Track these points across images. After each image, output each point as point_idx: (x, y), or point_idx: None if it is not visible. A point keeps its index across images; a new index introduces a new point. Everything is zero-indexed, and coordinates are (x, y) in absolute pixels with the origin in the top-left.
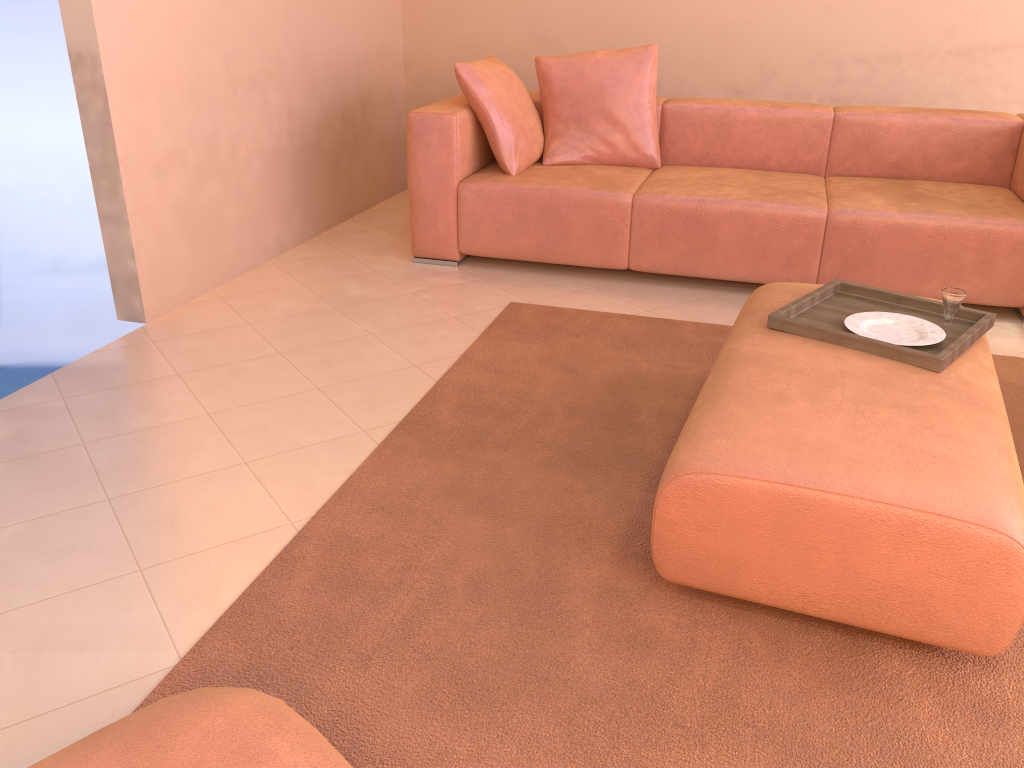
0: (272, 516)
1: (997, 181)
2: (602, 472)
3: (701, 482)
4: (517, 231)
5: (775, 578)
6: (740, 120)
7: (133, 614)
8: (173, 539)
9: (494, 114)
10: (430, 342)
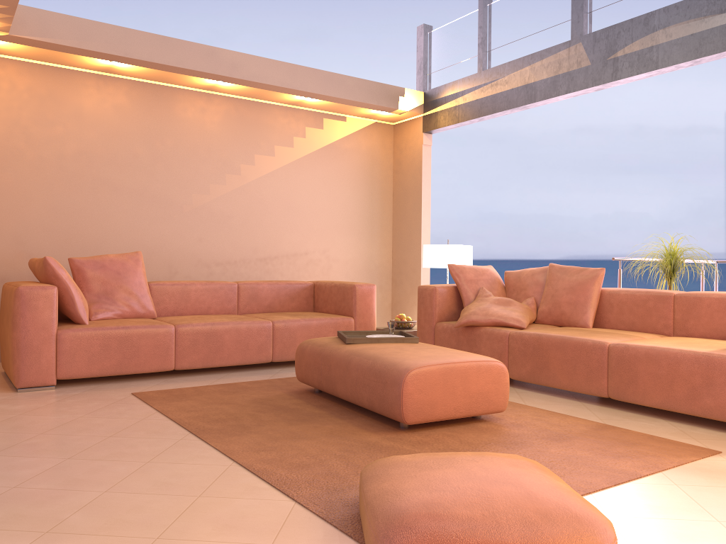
0: (214, 467)
1: (309, 309)
2: (316, 420)
3: (418, 371)
4: (103, 356)
5: (445, 405)
6: (193, 289)
7: (236, 503)
8: (186, 486)
9: (73, 287)
10: (127, 411)
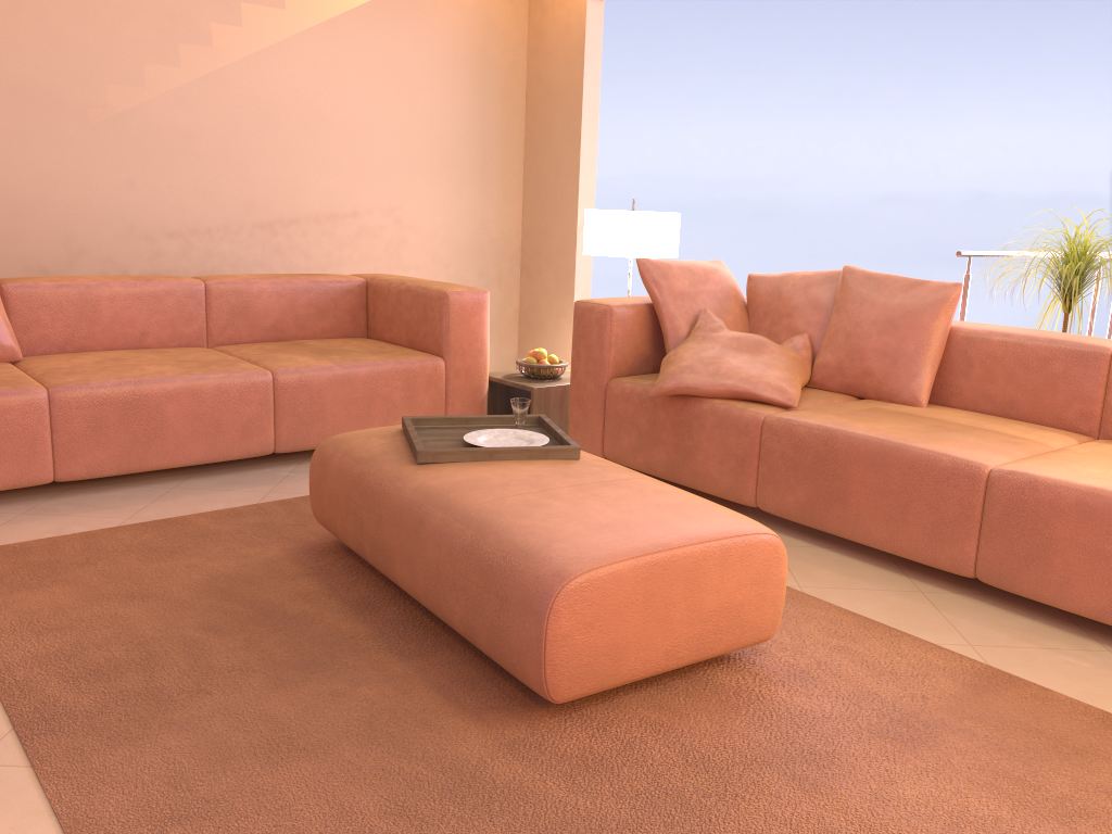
0: None
1: (358, 333)
2: (340, 665)
3: (586, 581)
4: None
5: (647, 648)
6: (106, 296)
7: None
8: None
9: None
10: None
